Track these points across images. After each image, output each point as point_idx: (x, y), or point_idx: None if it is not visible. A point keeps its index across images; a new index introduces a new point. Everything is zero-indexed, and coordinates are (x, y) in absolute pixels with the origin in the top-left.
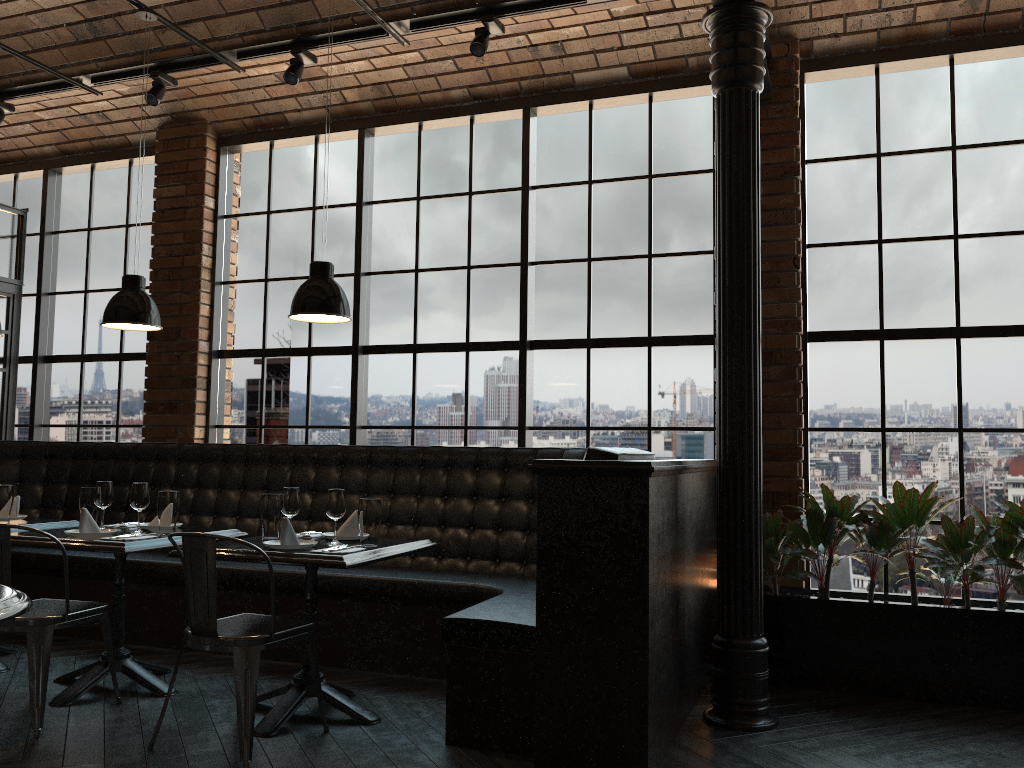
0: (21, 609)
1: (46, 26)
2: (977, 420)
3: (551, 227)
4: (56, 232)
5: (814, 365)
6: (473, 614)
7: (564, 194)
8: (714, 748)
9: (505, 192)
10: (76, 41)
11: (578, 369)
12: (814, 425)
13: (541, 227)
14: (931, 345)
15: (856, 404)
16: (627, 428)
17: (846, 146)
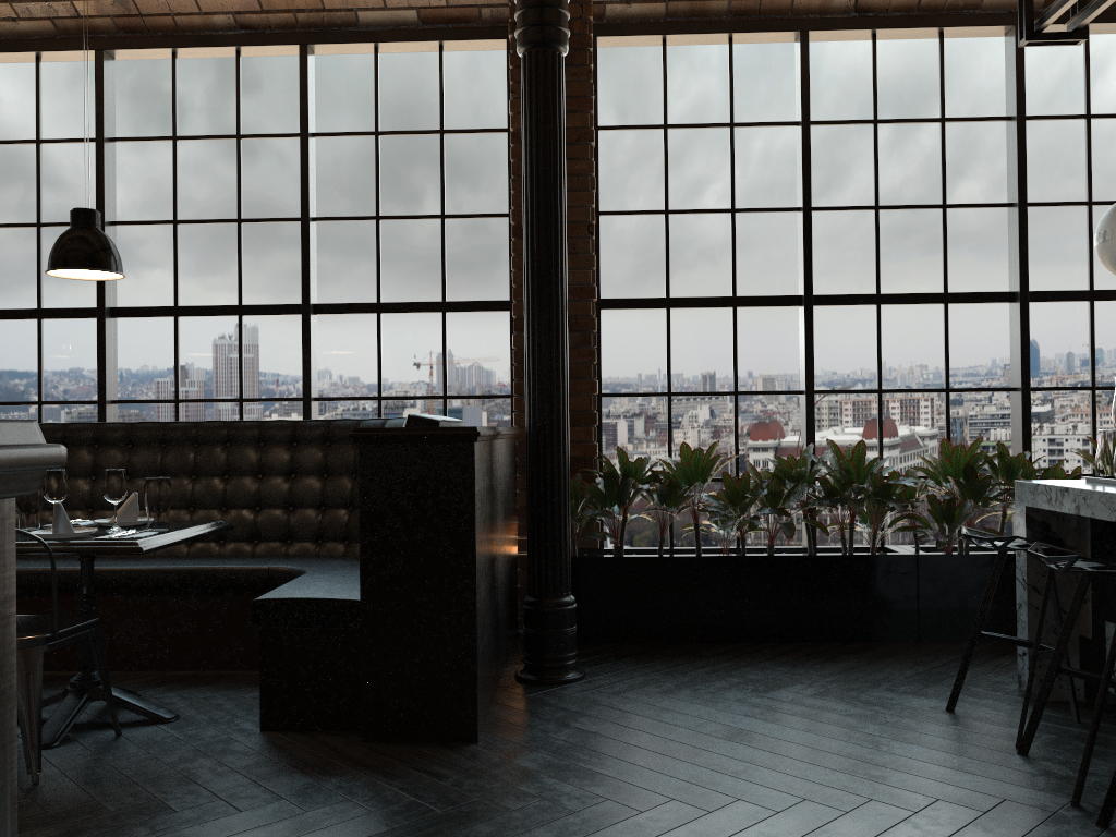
0: None
1: None
2: (750, 384)
3: (334, 180)
4: None
5: (606, 332)
6: (286, 594)
7: (348, 144)
8: (532, 702)
9: (280, 138)
10: None
11: (368, 335)
12: (607, 391)
13: (323, 179)
14: (711, 313)
15: (645, 370)
16: (422, 397)
17: (636, 115)
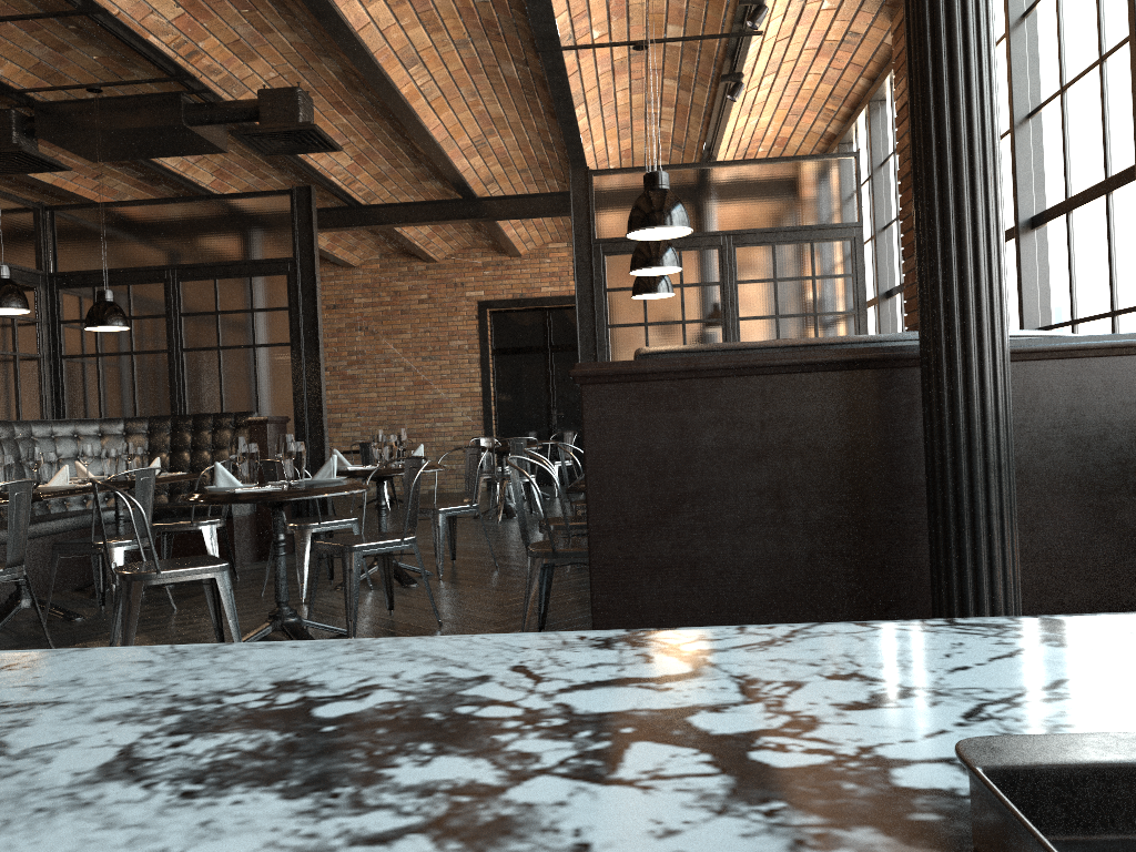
0: (291, 497)
1: (684, 1)
2: None
3: None
4: (882, 163)
5: None
6: None
7: None
8: None
9: None
10: (708, 0)
11: None
12: None
13: None
14: None
15: None
16: None
17: None
